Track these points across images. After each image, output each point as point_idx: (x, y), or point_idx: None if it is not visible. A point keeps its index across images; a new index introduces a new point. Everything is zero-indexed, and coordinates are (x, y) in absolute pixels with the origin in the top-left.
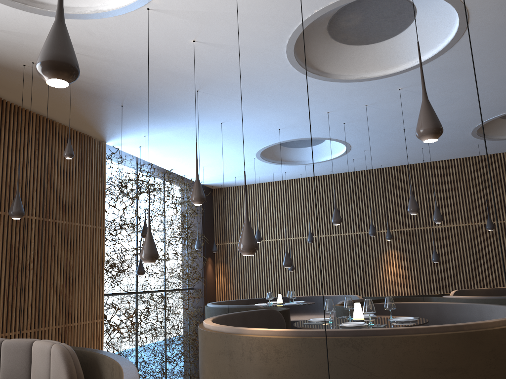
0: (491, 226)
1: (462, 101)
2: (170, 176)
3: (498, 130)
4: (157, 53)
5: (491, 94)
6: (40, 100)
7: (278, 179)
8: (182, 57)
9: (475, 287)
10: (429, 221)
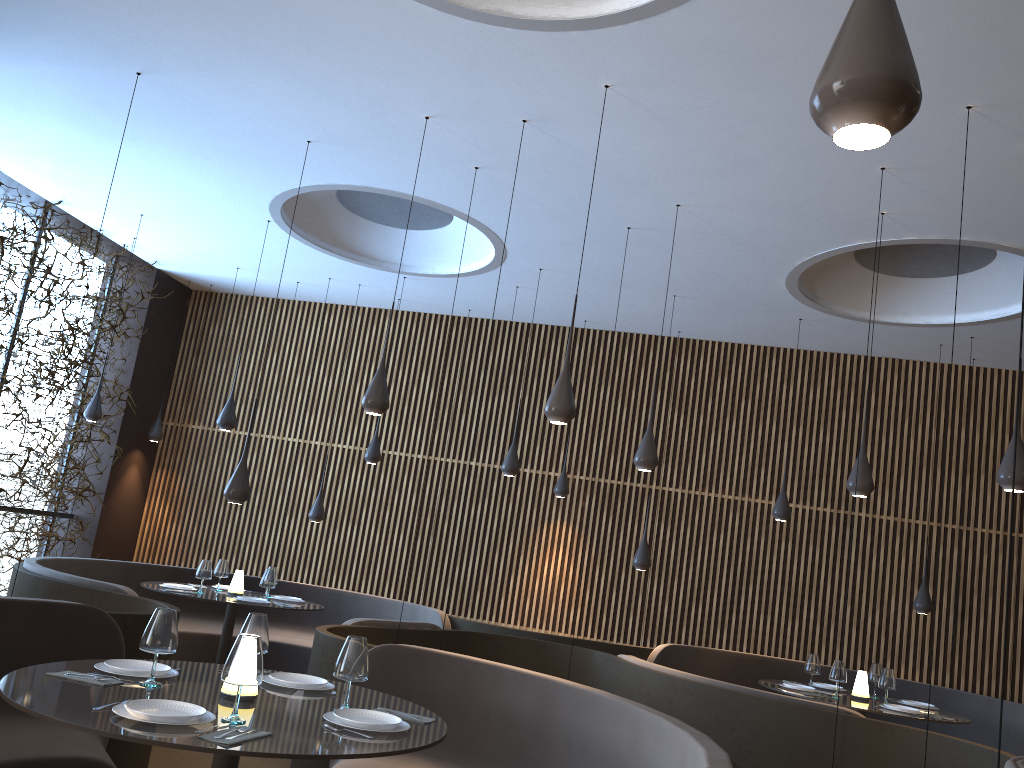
0: (784, 512)
1: (766, 177)
2: (66, 224)
3: (849, 294)
4: None
5: (837, 174)
6: None
7: (348, 302)
8: None
9: (723, 644)
10: (660, 474)
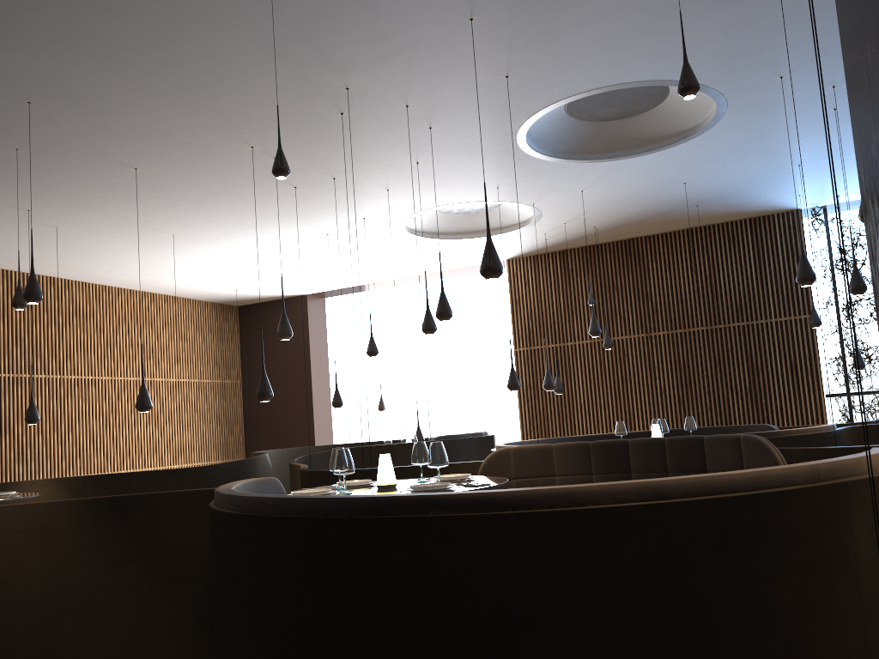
0: None
1: None
2: None
3: None
4: (596, 199)
5: None
6: (661, 227)
7: None
8: (609, 192)
9: None
10: None
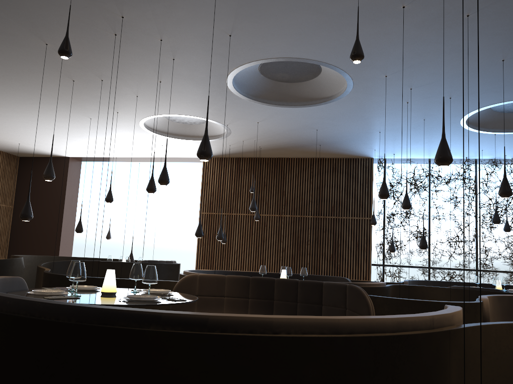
0: None
1: (472, 42)
2: (487, 161)
3: None
4: (265, 129)
5: (473, 26)
6: (297, 154)
7: None
8: (273, 126)
9: None
10: None
